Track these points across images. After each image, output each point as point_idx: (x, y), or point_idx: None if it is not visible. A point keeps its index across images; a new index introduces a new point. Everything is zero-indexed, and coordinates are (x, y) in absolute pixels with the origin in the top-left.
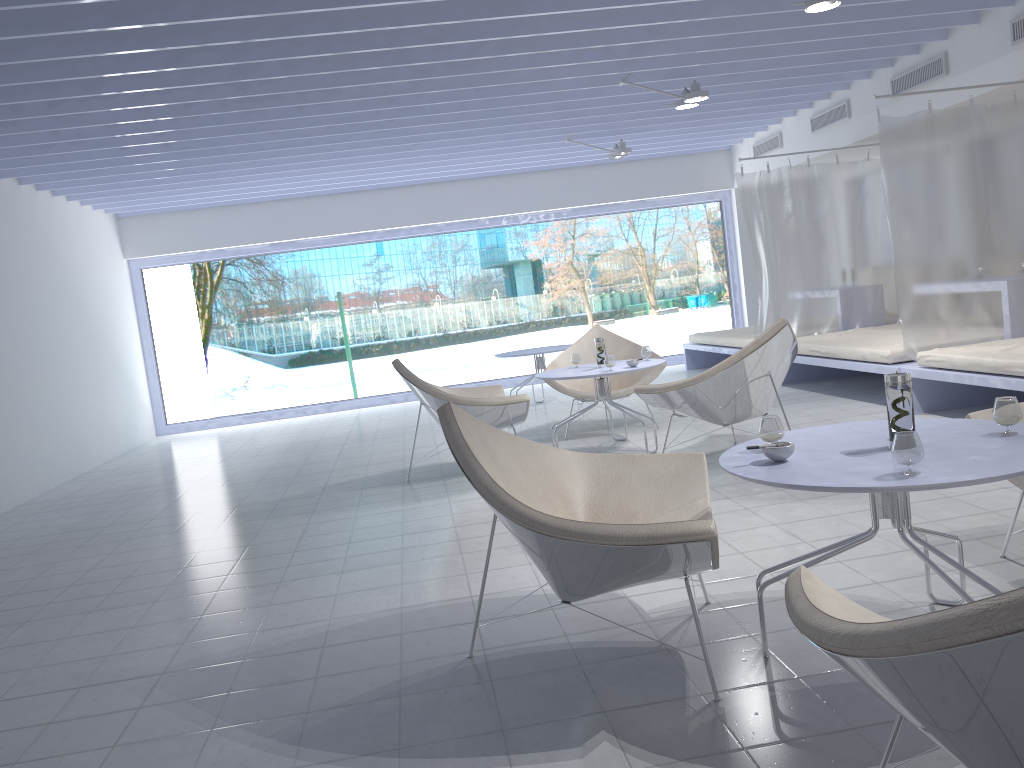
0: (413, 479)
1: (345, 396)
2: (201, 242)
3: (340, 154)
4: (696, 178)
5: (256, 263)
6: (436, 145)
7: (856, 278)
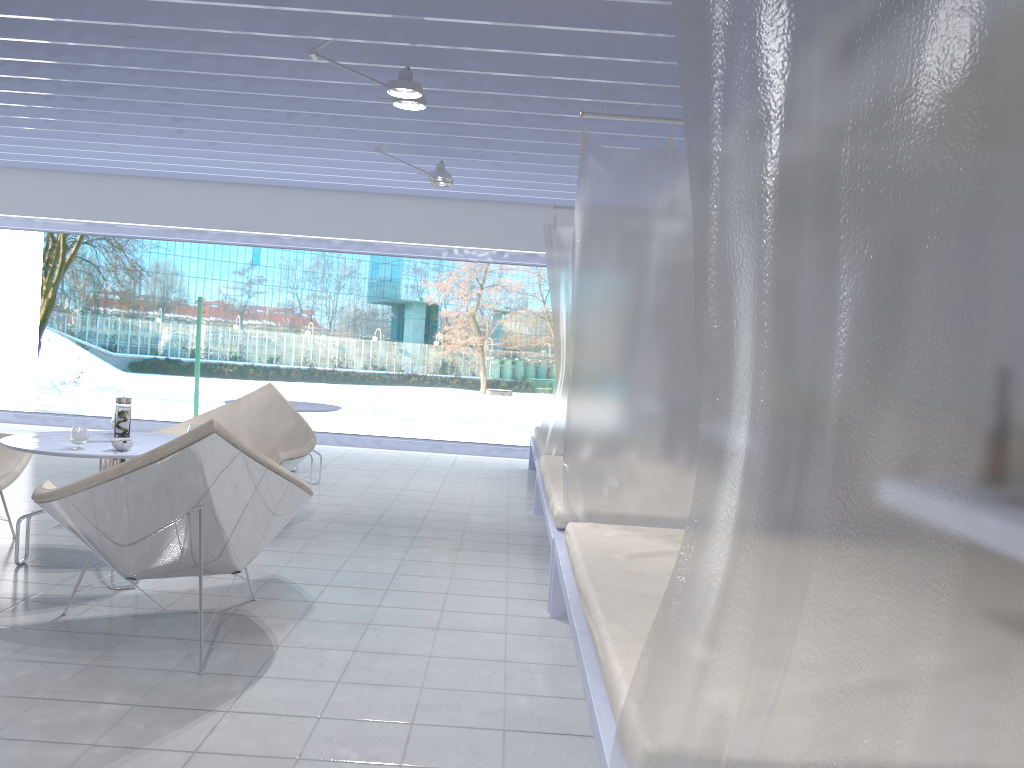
0: None
1: (184, 416)
2: (4, 205)
3: (80, 115)
4: None
5: (116, 247)
6: (201, 125)
7: None
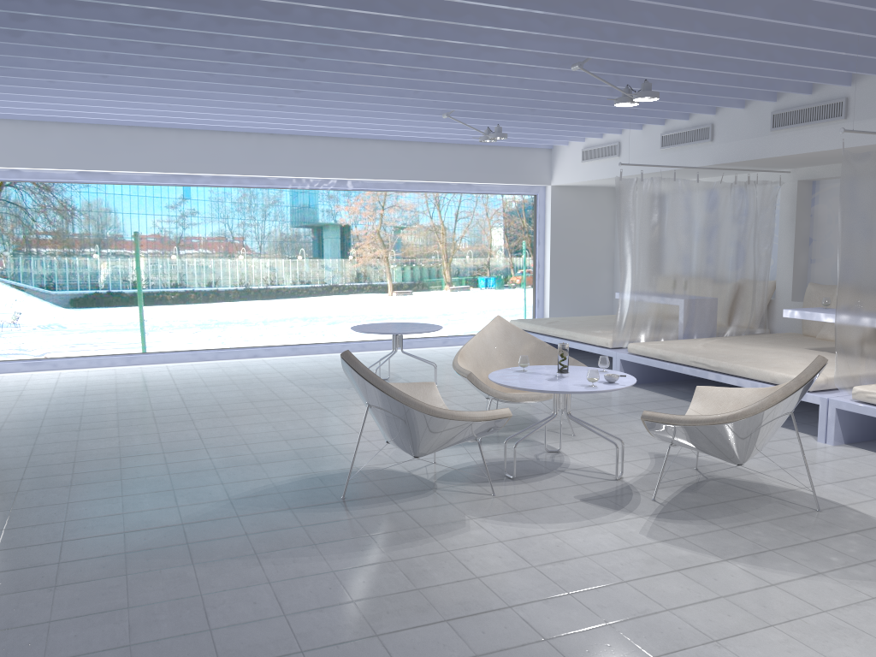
0: (349, 497)
1: (132, 343)
2: None
3: (210, 86)
4: (520, 171)
5: (43, 188)
6: (318, 96)
7: (698, 290)
